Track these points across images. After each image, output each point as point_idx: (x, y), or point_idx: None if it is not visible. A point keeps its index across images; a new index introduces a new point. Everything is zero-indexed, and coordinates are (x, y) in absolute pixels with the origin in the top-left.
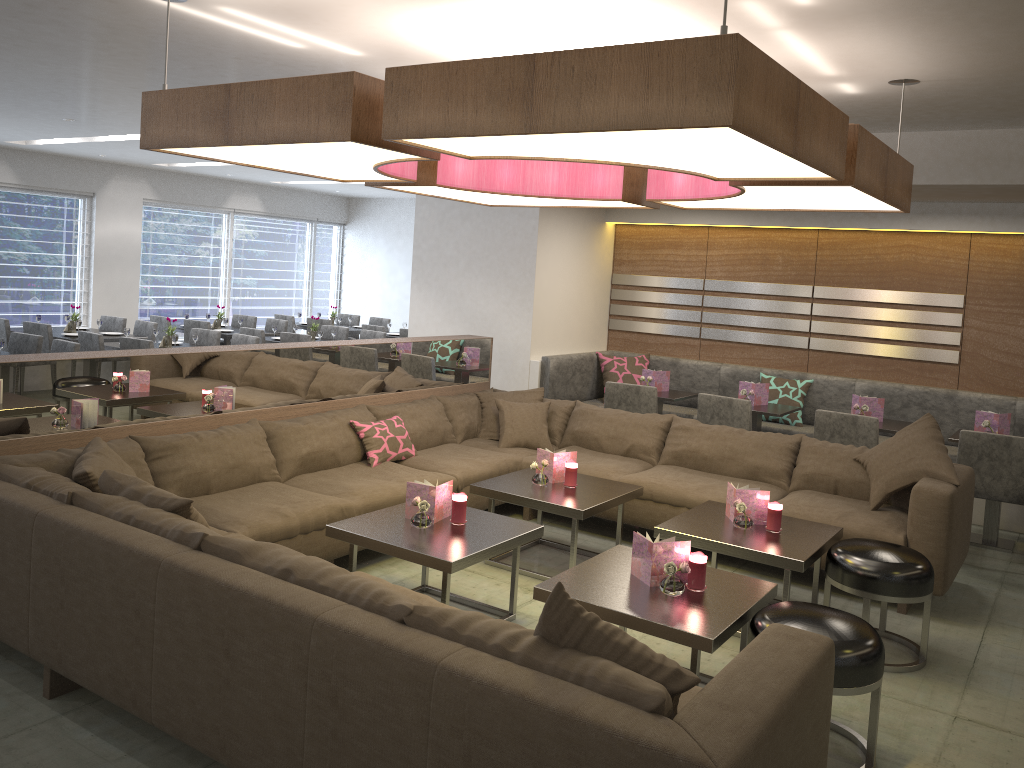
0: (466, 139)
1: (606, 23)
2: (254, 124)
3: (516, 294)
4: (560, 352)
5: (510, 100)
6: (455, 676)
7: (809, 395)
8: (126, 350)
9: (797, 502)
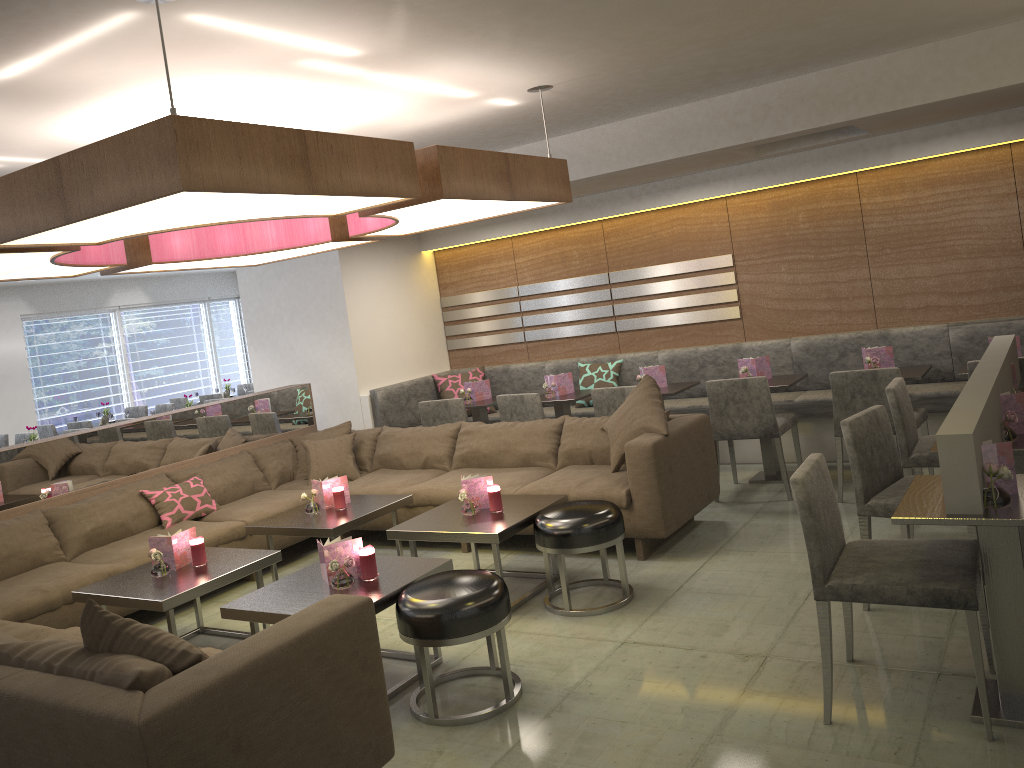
0: (49, 234)
1: (221, 98)
2: None
3: (336, 337)
4: (395, 382)
5: (51, 198)
6: None
7: (622, 374)
8: None
9: (548, 479)
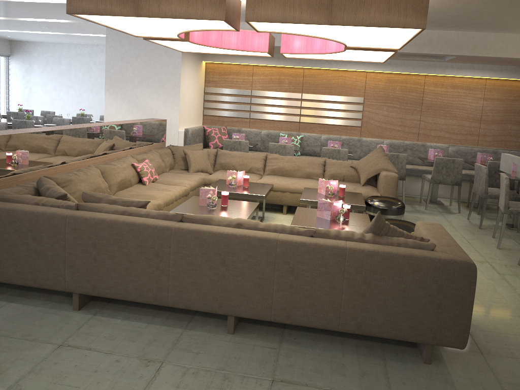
0: (284, 24)
1: None
2: (157, 6)
3: (169, 97)
4: (188, 126)
5: (320, 8)
6: (356, 250)
7: (302, 142)
8: (22, 129)
9: None
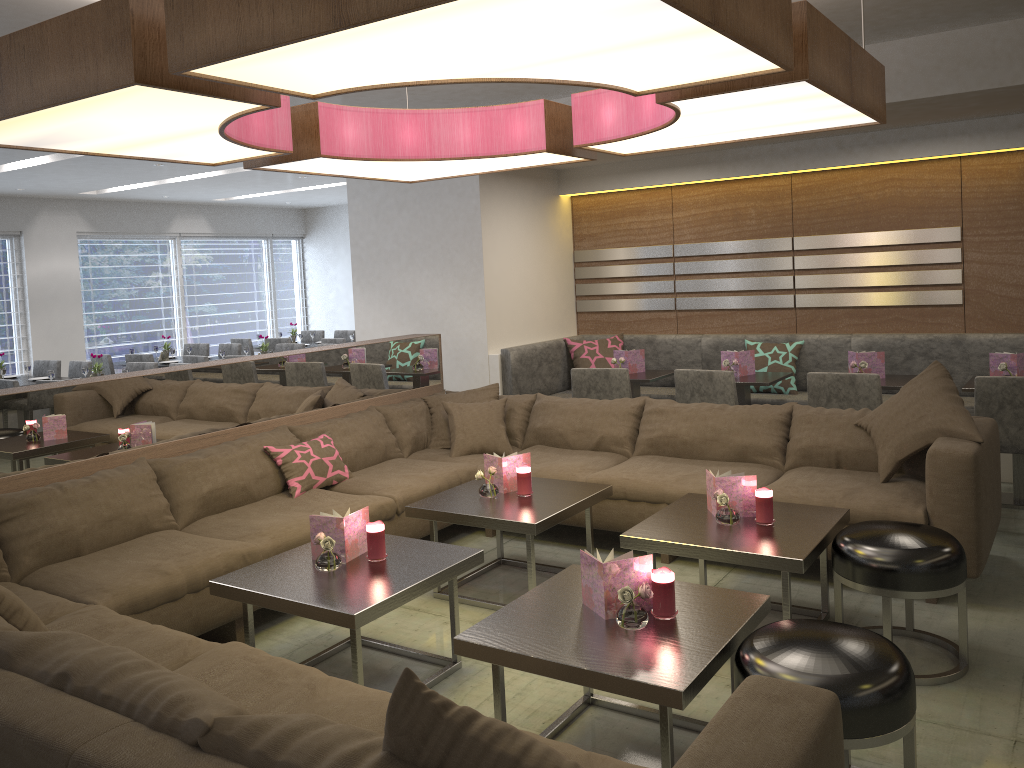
0: (278, 59)
1: None
2: (29, 84)
3: (465, 283)
4: (523, 342)
5: None
6: None
7: (801, 358)
8: None
9: (794, 483)
